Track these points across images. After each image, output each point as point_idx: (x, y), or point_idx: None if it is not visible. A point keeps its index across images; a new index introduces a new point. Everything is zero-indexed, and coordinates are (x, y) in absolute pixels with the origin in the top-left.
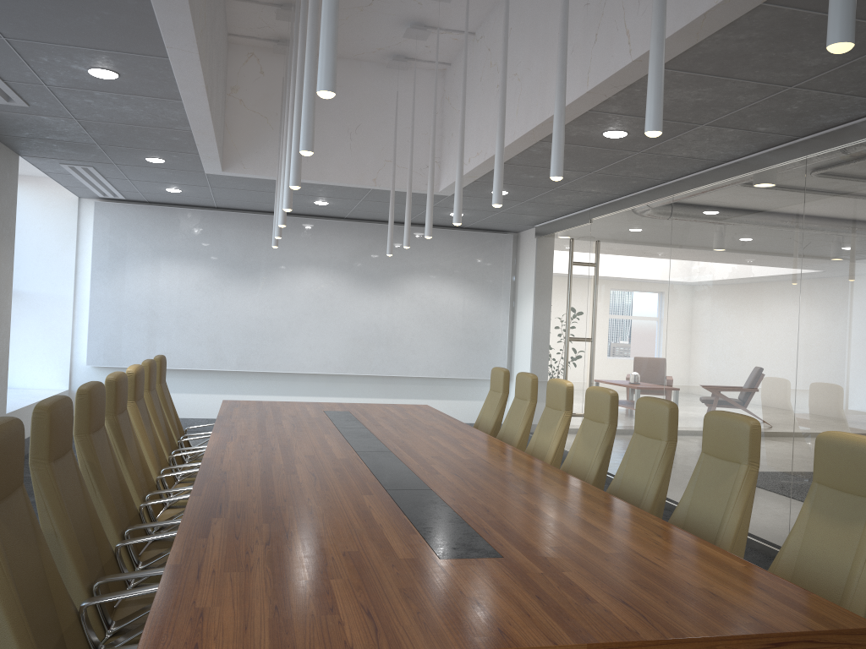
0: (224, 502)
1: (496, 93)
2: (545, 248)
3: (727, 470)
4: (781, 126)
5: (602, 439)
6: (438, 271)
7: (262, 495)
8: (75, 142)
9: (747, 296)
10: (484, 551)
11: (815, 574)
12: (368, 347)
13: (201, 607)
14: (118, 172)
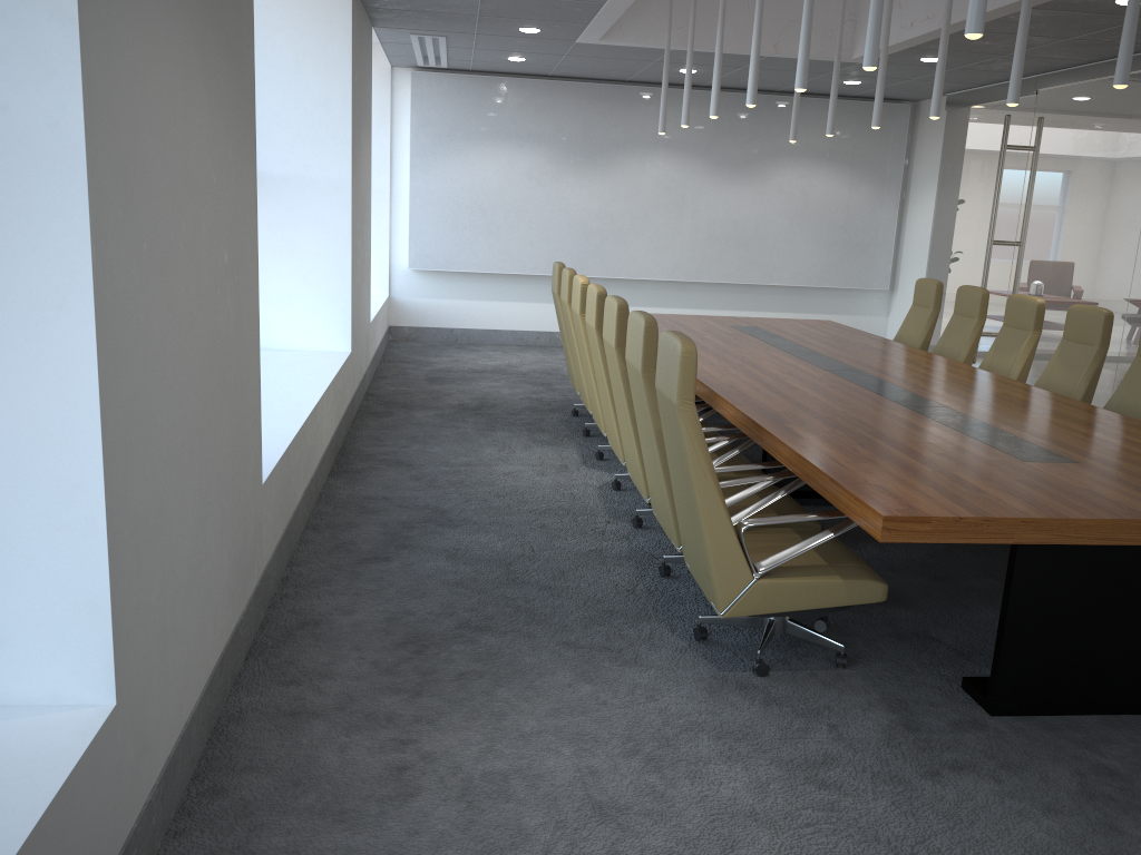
0: (772, 411)
1: None
2: (961, 124)
3: None
4: None
5: (1090, 363)
6: (813, 154)
7: (797, 407)
8: (454, 14)
9: None
10: (1056, 458)
11: None
12: (724, 249)
13: (875, 484)
14: (469, 42)
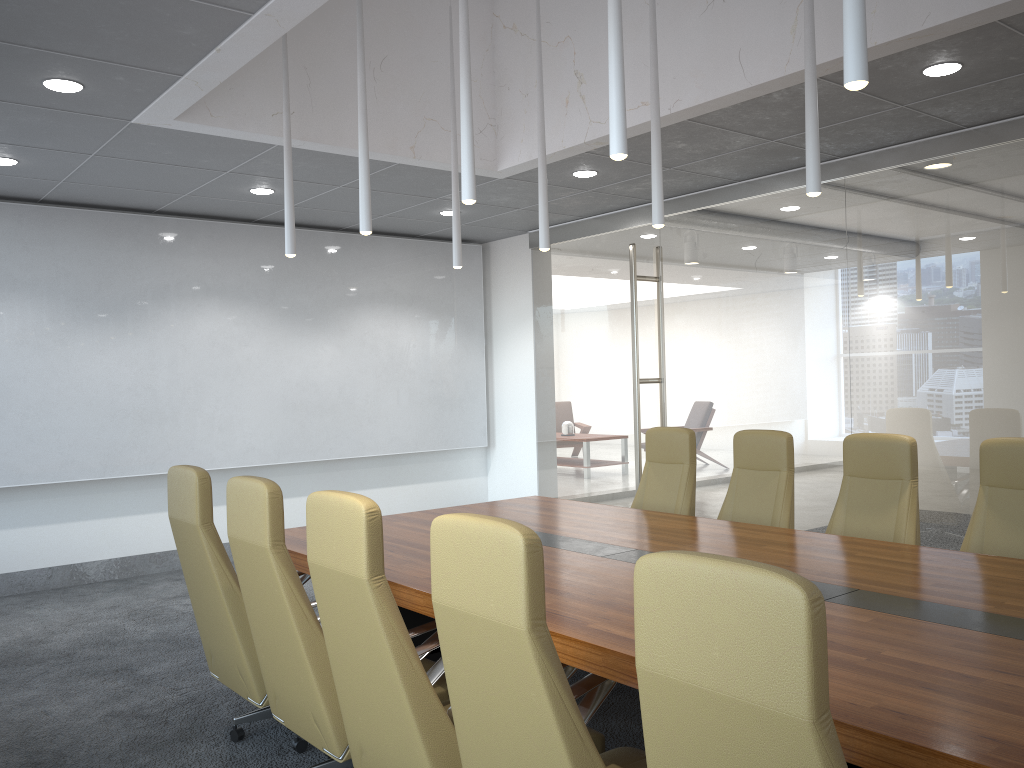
0: None
1: (706, 6)
2: (555, 260)
3: None
4: None
5: None
6: (394, 300)
7: None
8: None
9: (1023, 301)
10: None
11: None
12: (307, 419)
13: None
14: None
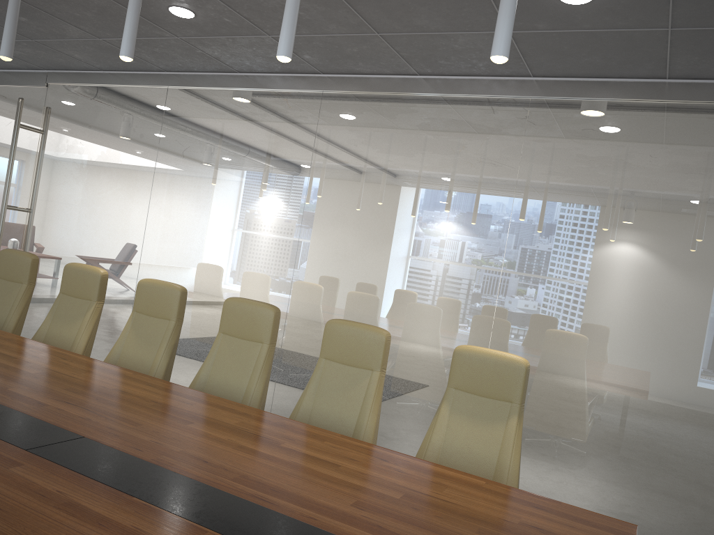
0: None
1: None
2: None
3: (357, 376)
4: (323, 60)
5: (169, 337)
6: None
7: None
8: None
9: (248, 198)
10: None
11: (462, 466)
12: None
13: None
14: None
